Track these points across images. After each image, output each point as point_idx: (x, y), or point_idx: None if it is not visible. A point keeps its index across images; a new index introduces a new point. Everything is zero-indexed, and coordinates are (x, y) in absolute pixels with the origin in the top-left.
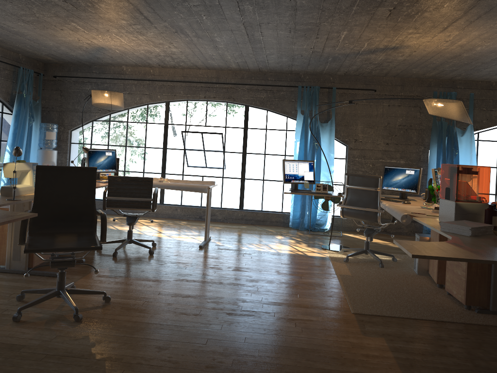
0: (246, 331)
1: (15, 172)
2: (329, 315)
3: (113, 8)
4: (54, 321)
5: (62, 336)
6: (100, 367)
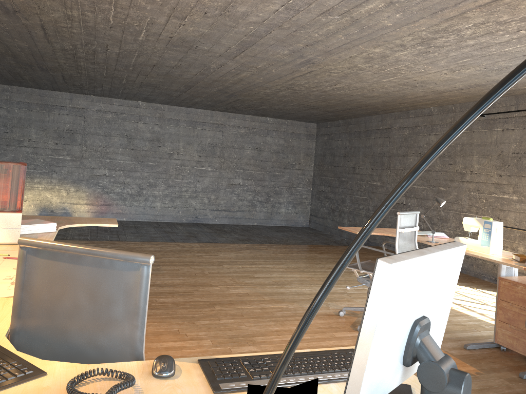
0: (222, 324)
1: (421, 216)
2: (154, 349)
3: (507, 13)
4: (352, 313)
5: (326, 307)
6: (277, 298)
